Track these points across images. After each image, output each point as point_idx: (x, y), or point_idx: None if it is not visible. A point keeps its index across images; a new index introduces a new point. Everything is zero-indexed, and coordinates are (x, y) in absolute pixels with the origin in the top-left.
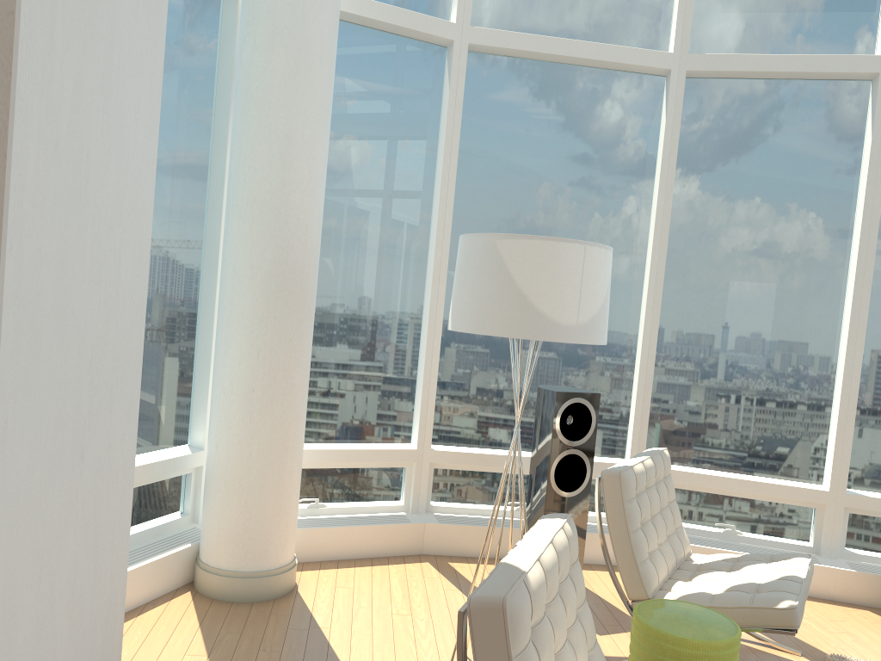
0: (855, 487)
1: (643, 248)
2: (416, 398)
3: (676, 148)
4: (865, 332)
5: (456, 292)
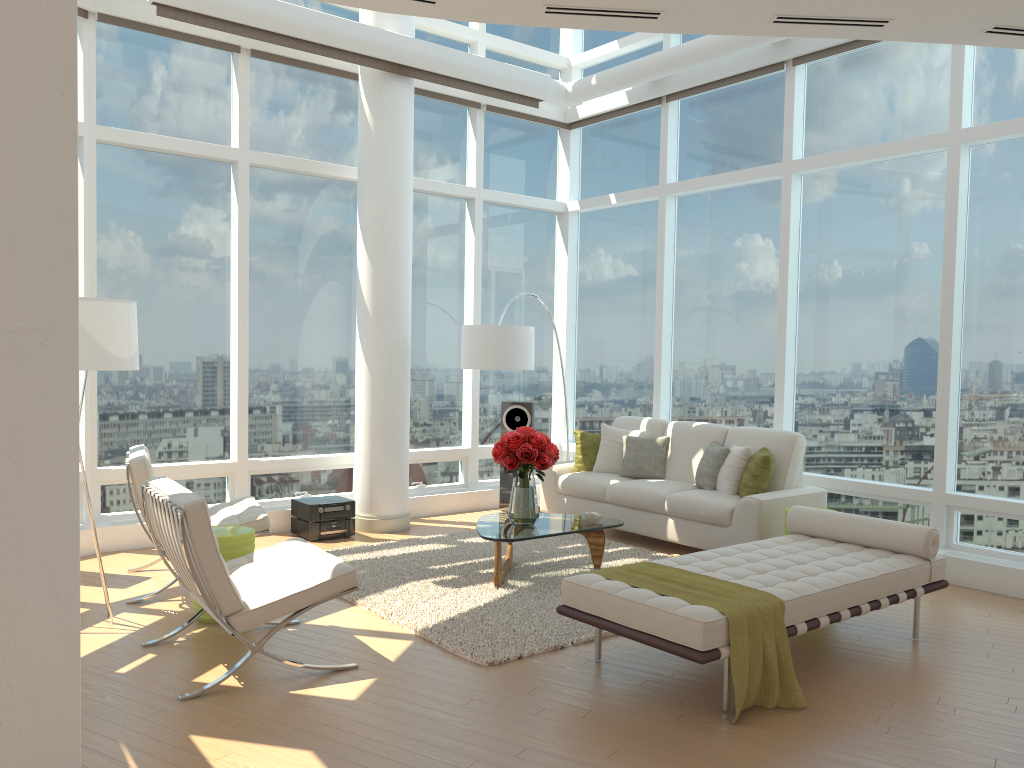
0: (252, 456)
1: None
2: None
3: (95, 203)
4: (248, 346)
5: None
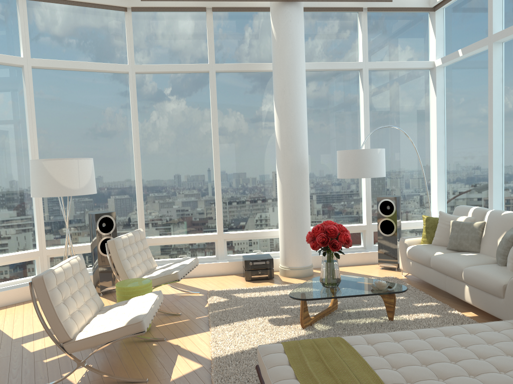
0: (228, 231)
1: (131, 147)
2: (35, 227)
3: (136, 104)
4: (220, 171)
5: (31, 182)
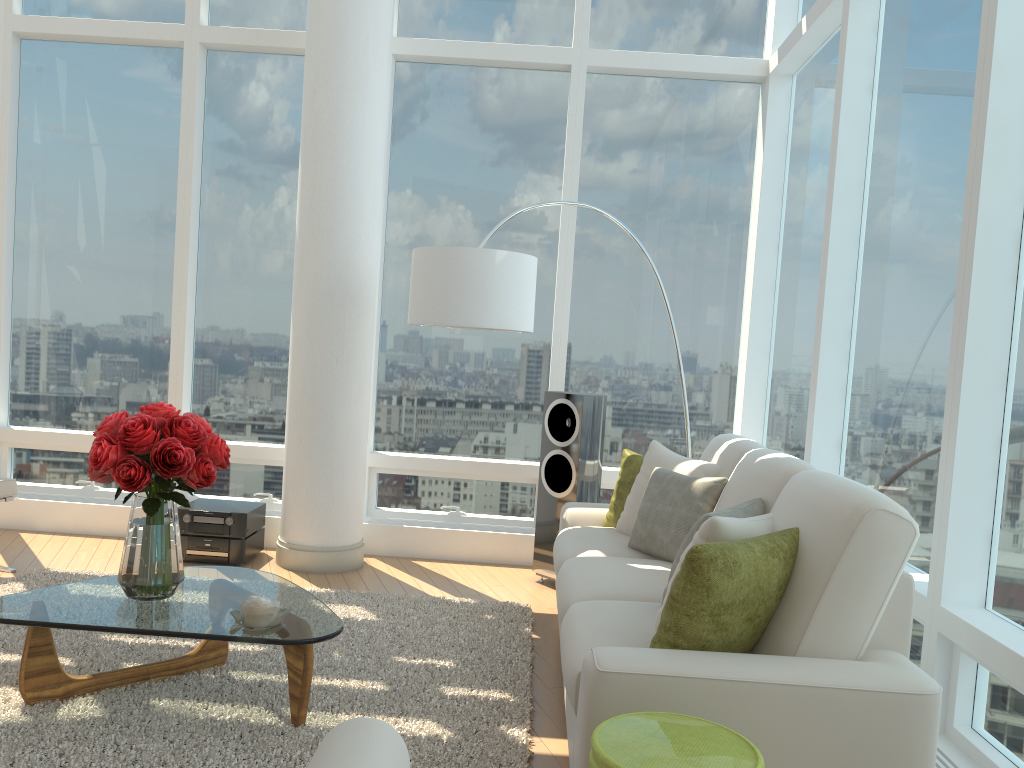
0: None
1: None
2: None
3: (8, 109)
4: (187, 287)
5: None
